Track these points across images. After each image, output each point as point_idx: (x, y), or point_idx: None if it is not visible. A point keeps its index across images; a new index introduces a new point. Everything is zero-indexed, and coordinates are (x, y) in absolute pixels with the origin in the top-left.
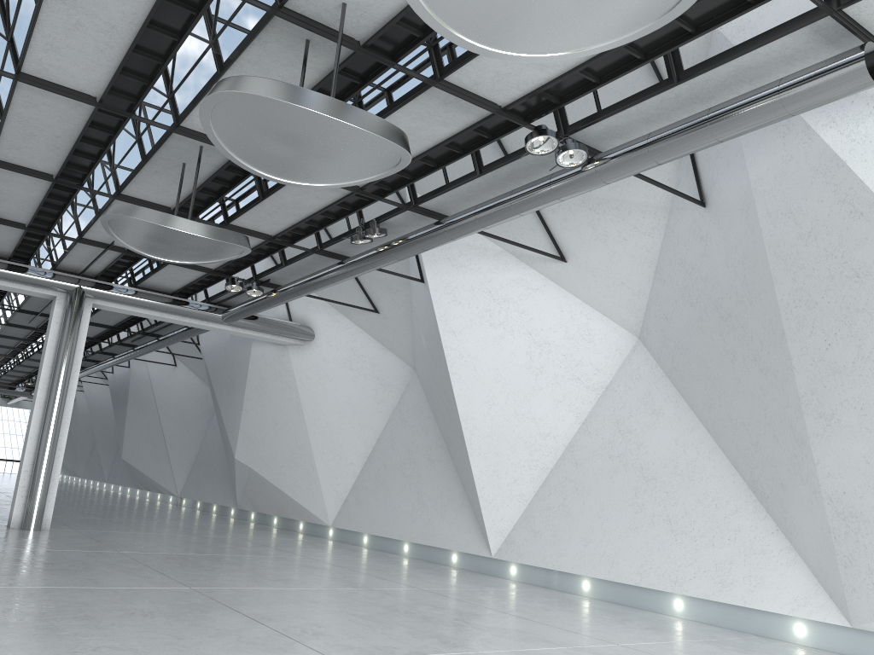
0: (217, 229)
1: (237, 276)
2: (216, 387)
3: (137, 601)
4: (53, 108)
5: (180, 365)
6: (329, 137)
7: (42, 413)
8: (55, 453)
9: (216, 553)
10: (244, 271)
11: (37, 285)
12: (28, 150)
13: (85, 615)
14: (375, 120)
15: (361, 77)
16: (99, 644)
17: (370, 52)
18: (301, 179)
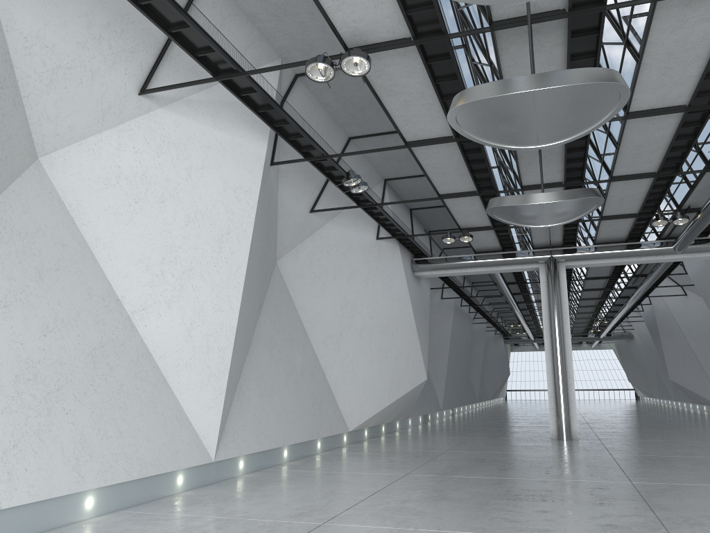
0: (559, 193)
1: (660, 212)
2: (709, 308)
3: (570, 490)
4: (439, 153)
5: (689, 293)
6: (533, 105)
7: (550, 353)
8: (566, 381)
9: (701, 456)
10: (670, 205)
11: (523, 263)
12: (450, 182)
13: (517, 497)
14: (556, 75)
15: (595, 29)
16: (499, 516)
17: (577, 11)
18: (556, 139)
